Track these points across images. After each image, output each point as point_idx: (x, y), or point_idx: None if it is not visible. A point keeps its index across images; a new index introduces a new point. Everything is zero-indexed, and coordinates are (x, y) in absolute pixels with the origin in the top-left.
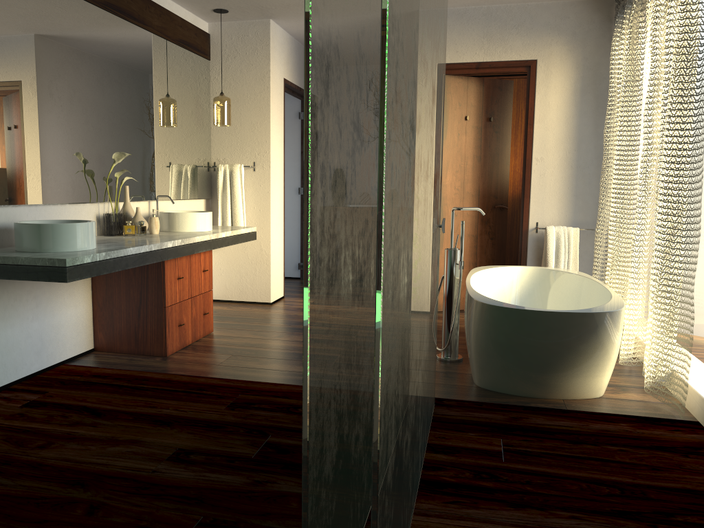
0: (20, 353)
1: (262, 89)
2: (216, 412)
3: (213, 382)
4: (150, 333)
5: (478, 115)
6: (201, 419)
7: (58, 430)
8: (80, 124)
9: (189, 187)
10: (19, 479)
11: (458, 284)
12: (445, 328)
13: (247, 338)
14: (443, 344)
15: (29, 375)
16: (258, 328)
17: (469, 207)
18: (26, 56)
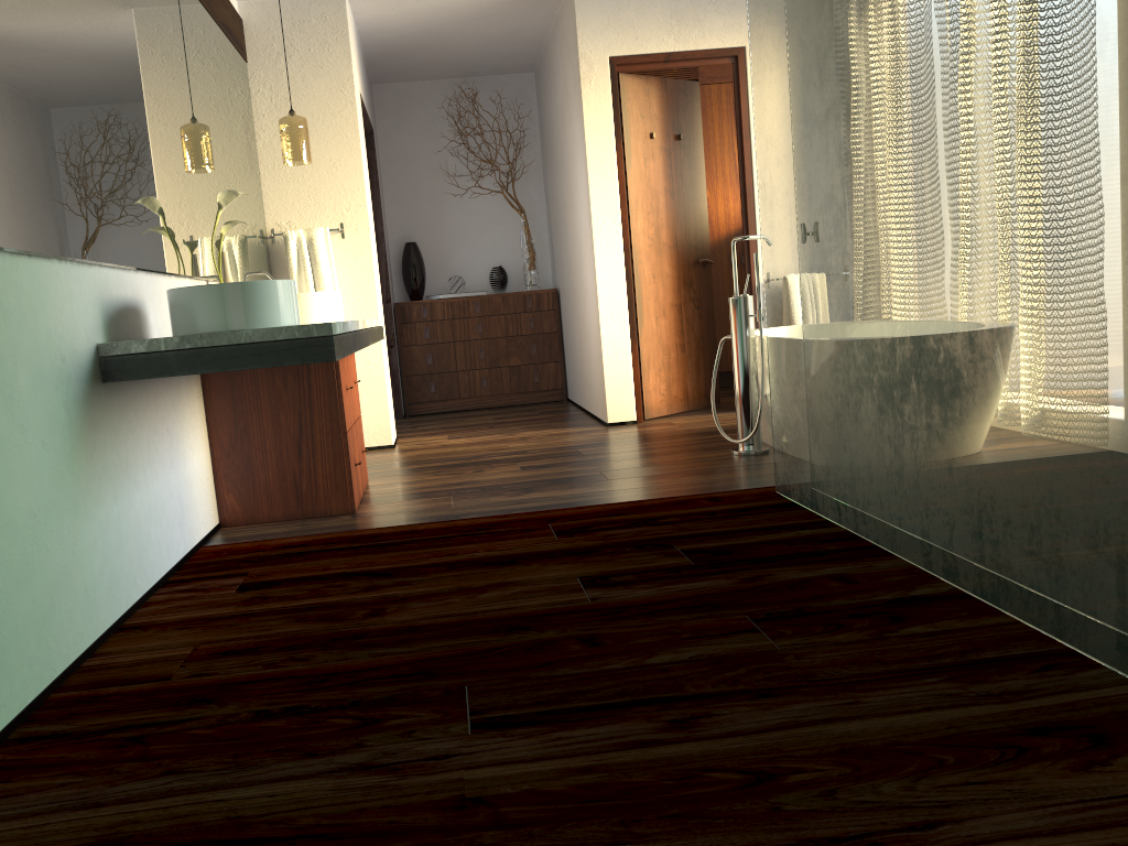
0: (167, 523)
1: (344, 105)
2: (554, 542)
3: (484, 521)
4: (322, 479)
5: (664, 132)
6: (549, 551)
7: (358, 598)
8: (170, 143)
9: (256, 267)
10: (416, 644)
11: (760, 342)
12: (743, 410)
13: (435, 480)
14: (743, 432)
15: (179, 562)
16: (430, 470)
17: (668, 264)
18: (119, 16)
